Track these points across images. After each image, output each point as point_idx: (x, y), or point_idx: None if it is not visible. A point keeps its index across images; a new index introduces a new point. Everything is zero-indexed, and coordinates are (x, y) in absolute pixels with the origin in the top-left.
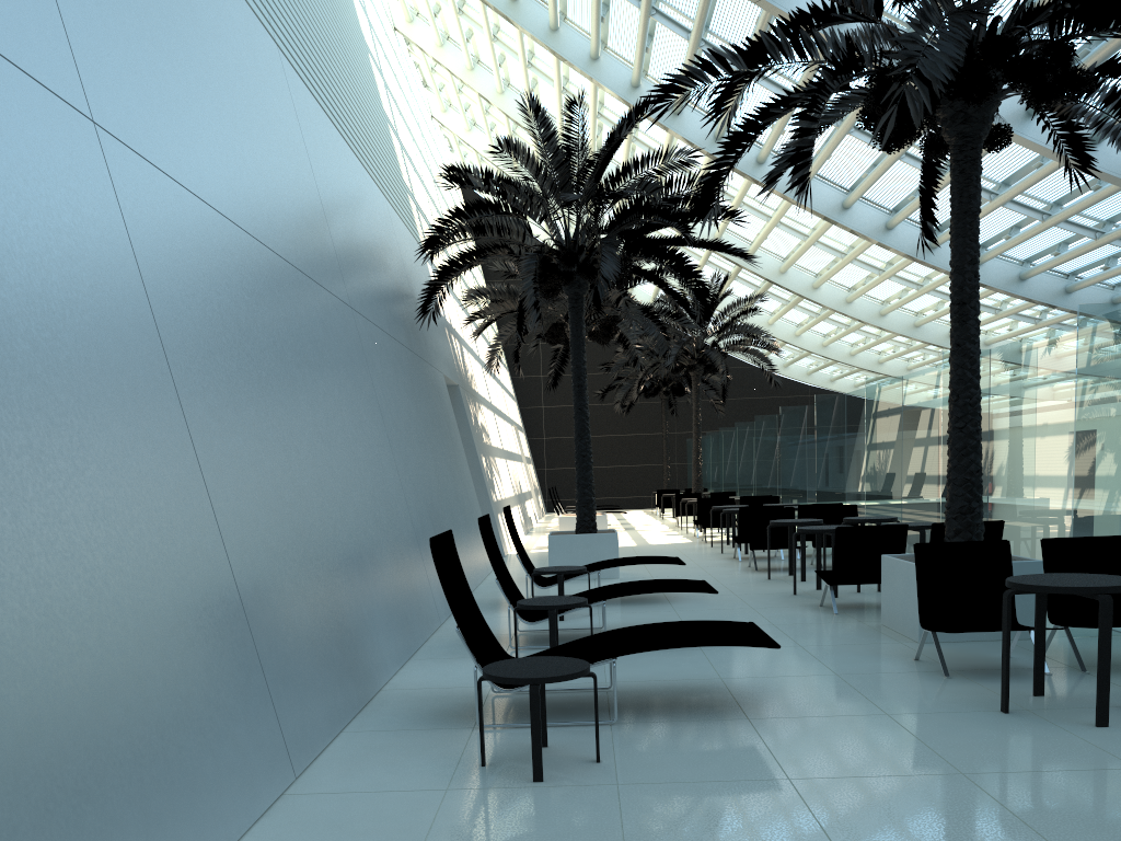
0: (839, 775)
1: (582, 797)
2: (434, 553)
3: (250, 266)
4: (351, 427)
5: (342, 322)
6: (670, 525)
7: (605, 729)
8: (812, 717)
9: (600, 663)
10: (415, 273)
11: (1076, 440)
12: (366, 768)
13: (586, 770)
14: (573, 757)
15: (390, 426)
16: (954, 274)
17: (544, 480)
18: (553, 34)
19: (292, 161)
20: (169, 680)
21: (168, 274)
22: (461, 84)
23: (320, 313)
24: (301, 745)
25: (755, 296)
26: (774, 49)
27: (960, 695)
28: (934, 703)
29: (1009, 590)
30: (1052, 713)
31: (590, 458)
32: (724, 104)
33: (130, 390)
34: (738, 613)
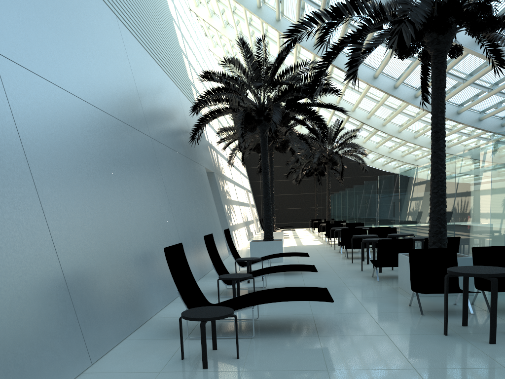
0: (352, 368)
1: (223, 378)
2: (166, 255)
3: (87, 118)
4: (145, 193)
5: (144, 144)
6: (315, 235)
7: (248, 340)
8: (349, 336)
9: (246, 308)
10: (192, 121)
11: (491, 198)
12: (127, 359)
13: (230, 362)
14: (227, 355)
15: (169, 192)
16: (432, 118)
17: (261, 214)
18: (259, 9)
19: (120, 69)
20: (11, 321)
21: (33, 122)
22: (221, 34)
23: (130, 140)
24: (97, 347)
25: (356, 129)
26: (344, 10)
27: (426, 325)
28: (411, 329)
29: (448, 274)
30: (469, 335)
31: (270, 206)
32: (324, 38)
33: (2, 179)
34: (332, 280)
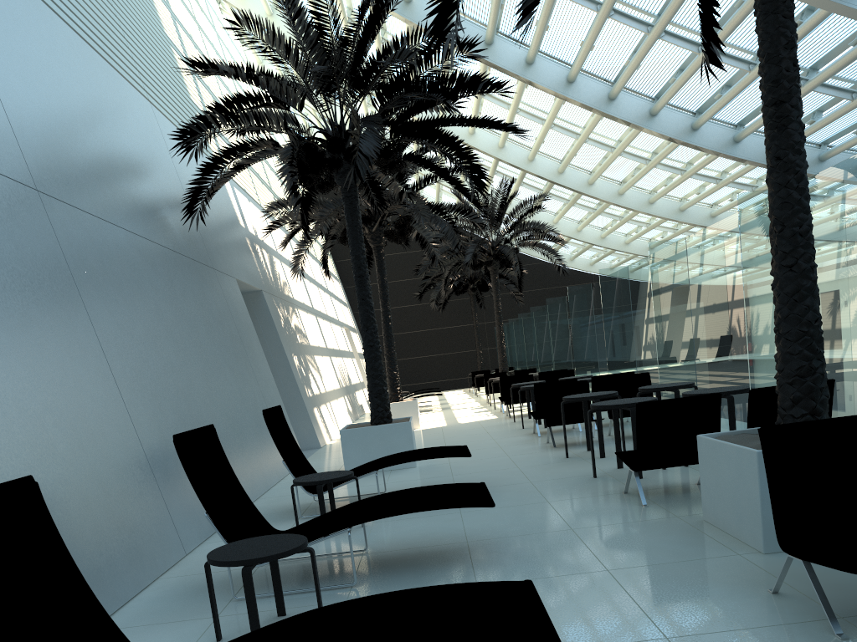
0: None
1: None
2: None
3: None
4: None
5: (4, 203)
6: (482, 401)
7: None
8: None
9: None
10: None
11: None
12: None
13: None
14: None
15: (108, 329)
16: (765, 65)
17: None
18: None
19: None
20: None
21: None
22: None
23: None
24: None
25: (539, 196)
26: None
27: None
28: None
29: None
30: None
31: (378, 348)
32: None
33: None
34: (531, 512)
